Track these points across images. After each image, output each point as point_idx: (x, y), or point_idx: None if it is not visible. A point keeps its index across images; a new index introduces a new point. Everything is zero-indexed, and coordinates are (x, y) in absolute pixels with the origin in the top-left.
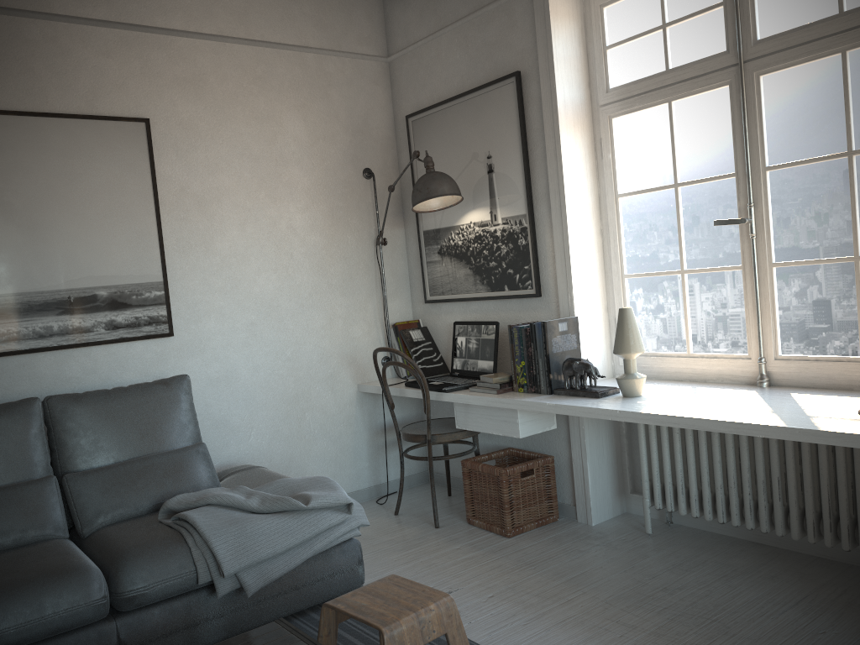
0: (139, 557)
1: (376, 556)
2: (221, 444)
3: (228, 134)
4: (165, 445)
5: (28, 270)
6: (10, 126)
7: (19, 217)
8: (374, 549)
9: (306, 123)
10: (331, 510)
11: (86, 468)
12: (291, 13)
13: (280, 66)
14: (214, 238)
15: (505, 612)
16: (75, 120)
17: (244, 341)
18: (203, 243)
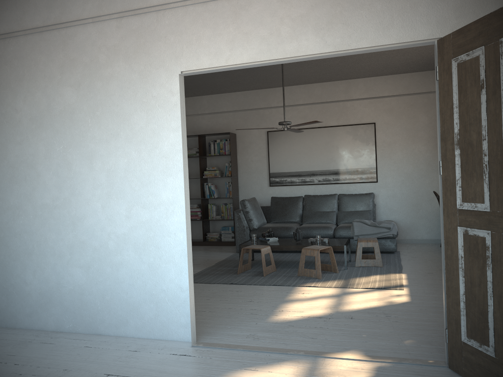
0: (340, 227)
1: (415, 251)
2: (389, 214)
3: (399, 124)
4: (362, 209)
5: (342, 163)
6: (341, 129)
7: (341, 151)
8: (417, 250)
9: (427, 116)
10: (385, 228)
11: (343, 211)
12: (424, 82)
13: (419, 100)
14: (392, 154)
15: (418, 261)
16: (355, 125)
17: (399, 185)
18: (388, 156)
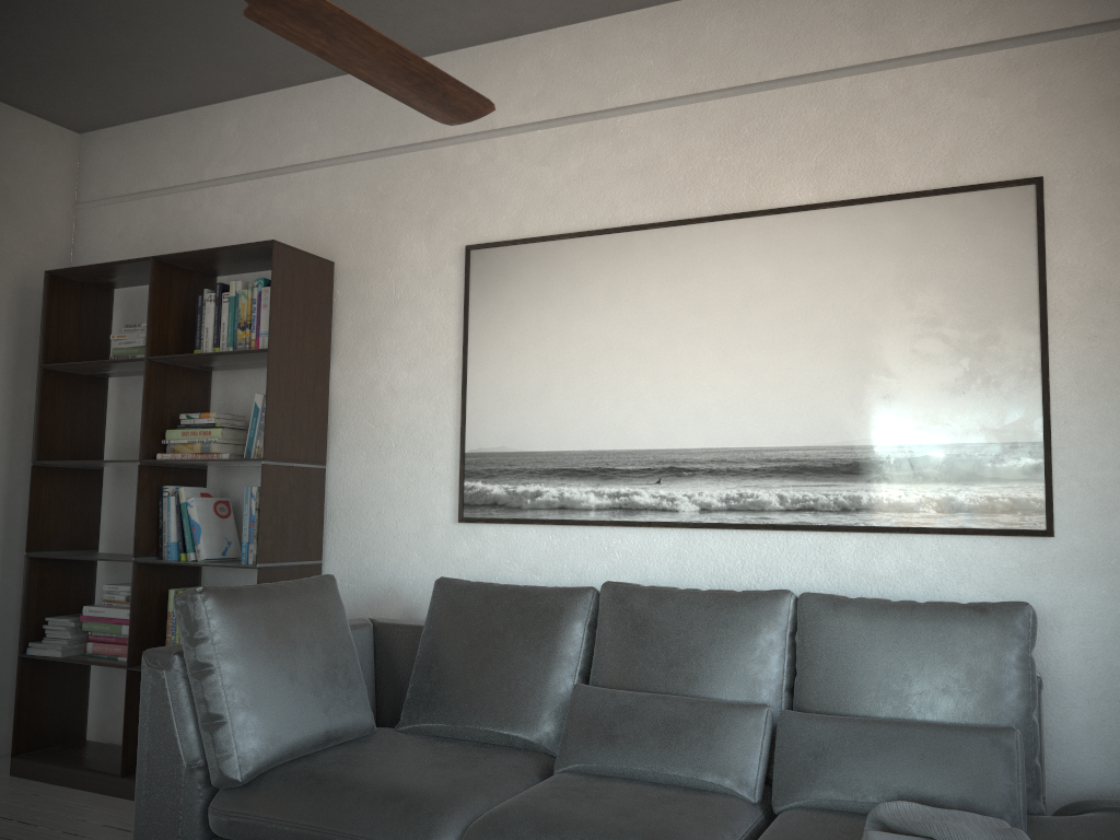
0: None
1: None
2: None
3: None
4: (952, 714)
5: (837, 415)
6: (834, 222)
7: (833, 344)
8: None
9: None
10: None
11: (824, 711)
12: None
13: None
14: None
15: None
16: (922, 199)
17: None
18: None
